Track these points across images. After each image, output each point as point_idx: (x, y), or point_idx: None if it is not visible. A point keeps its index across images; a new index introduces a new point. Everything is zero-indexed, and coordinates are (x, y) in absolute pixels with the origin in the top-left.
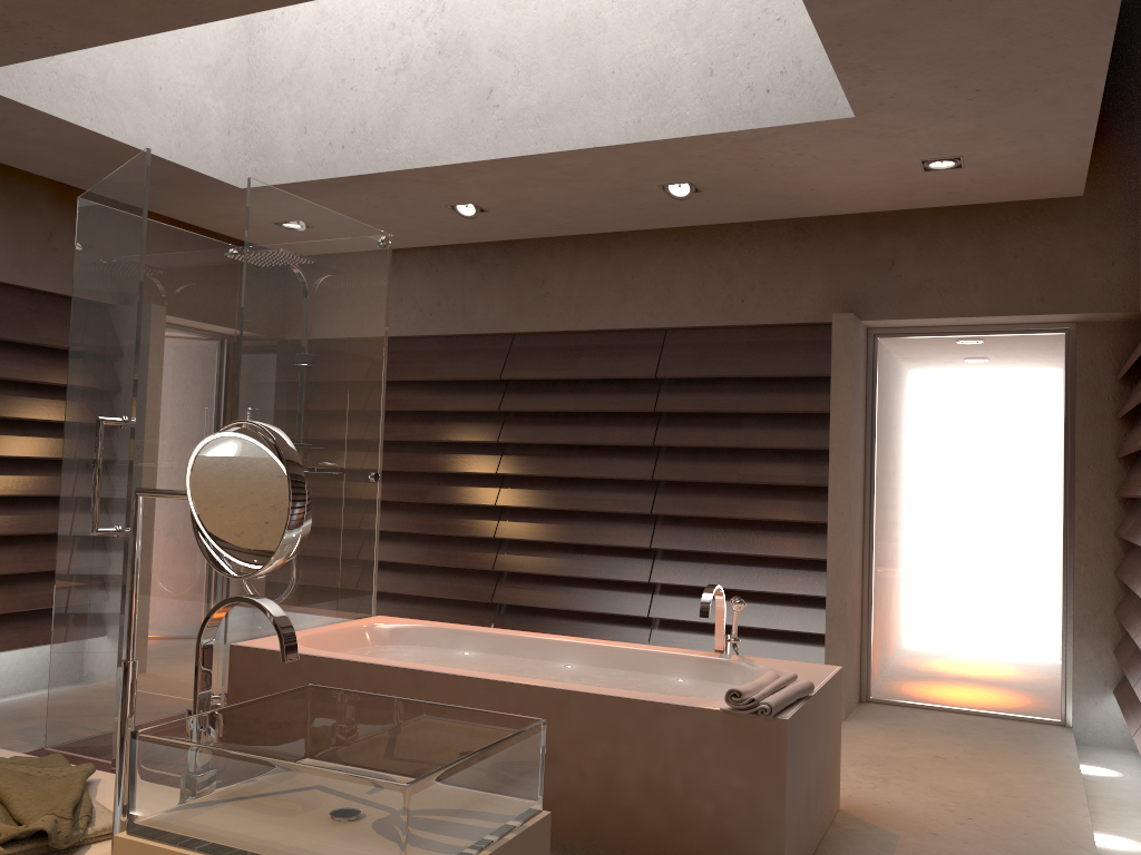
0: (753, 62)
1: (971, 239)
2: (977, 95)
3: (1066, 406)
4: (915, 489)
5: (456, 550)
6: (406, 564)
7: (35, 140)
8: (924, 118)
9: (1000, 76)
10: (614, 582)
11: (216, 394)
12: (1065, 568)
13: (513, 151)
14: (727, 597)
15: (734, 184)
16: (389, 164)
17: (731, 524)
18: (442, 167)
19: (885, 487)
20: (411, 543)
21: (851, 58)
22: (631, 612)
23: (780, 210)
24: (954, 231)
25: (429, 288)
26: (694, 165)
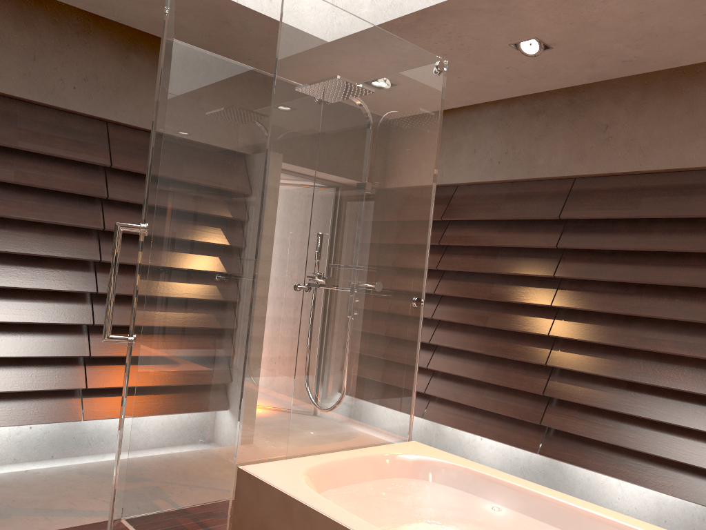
0: None
1: None
2: None
3: None
4: None
5: (510, 372)
6: (466, 378)
7: (157, 2)
8: None
9: None
10: (670, 425)
11: None
12: None
13: None
14: None
15: None
16: None
17: None
18: None
19: None
20: (472, 361)
21: None
22: (688, 461)
23: None
24: None
25: (498, 140)
26: None
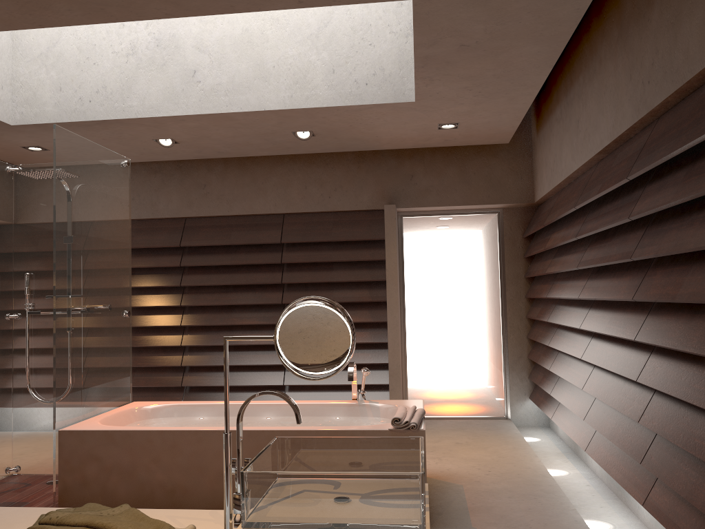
0: (357, 67)
1: (452, 164)
2: (479, 94)
3: (500, 252)
4: (426, 299)
5: (154, 355)
6: None
7: None
8: (449, 104)
9: (492, 86)
10: (260, 366)
11: (3, 265)
12: (503, 336)
13: (211, 110)
14: None
15: (336, 132)
16: (125, 114)
17: None
18: (163, 117)
19: (410, 299)
20: None
21: (425, 73)
22: (273, 383)
23: (354, 147)
24: (443, 159)
25: None
26: (318, 122)
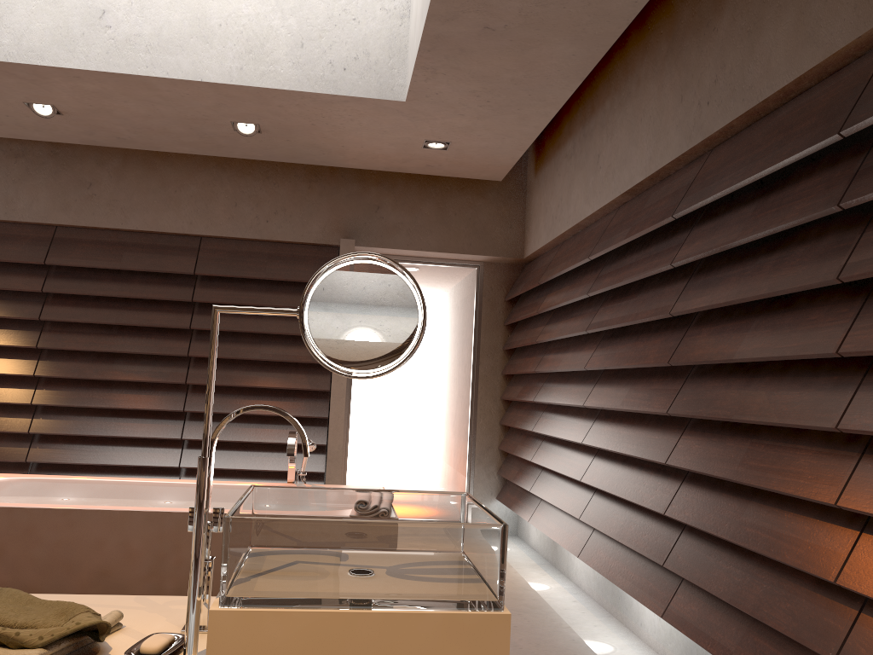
0: (335, 46)
1: (429, 199)
2: (486, 104)
3: (476, 316)
4: None
5: None
6: None
7: None
8: (446, 112)
9: (506, 95)
10: (147, 440)
11: None
12: (471, 420)
13: (124, 69)
14: (245, 448)
15: (290, 132)
16: None
17: (251, 392)
18: (48, 68)
19: None
20: None
21: (430, 61)
22: (164, 464)
23: (309, 158)
24: (419, 191)
25: None
26: (271, 111)
